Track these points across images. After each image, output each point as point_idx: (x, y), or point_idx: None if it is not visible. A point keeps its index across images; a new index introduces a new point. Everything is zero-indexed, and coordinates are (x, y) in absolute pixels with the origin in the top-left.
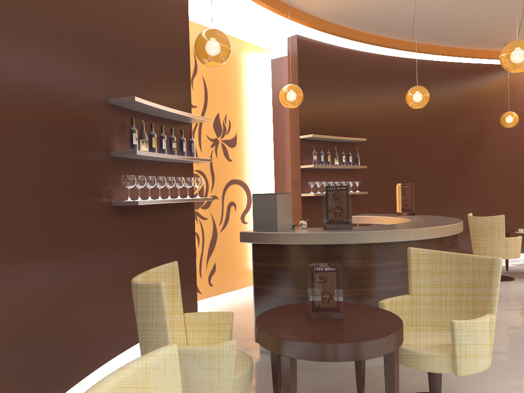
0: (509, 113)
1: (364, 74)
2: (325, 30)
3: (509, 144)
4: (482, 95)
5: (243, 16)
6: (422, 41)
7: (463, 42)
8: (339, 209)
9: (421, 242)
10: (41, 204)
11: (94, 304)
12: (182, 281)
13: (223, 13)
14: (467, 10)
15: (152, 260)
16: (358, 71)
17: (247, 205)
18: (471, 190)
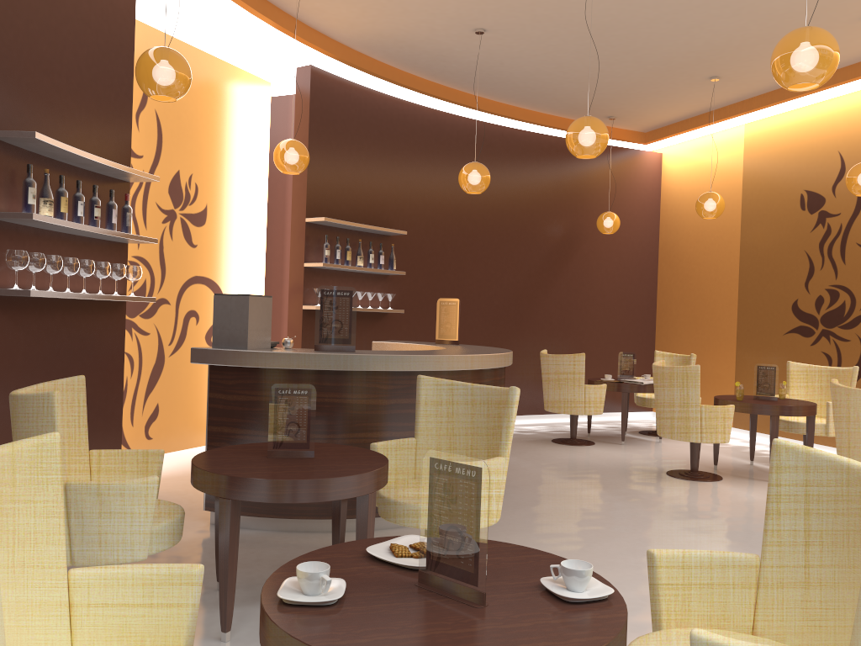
0: (609, 215)
1: (411, 136)
2: (355, 64)
3: (610, 258)
4: (578, 185)
5: (228, 26)
6: (497, 98)
7: (553, 107)
8: (338, 322)
9: (448, 374)
10: None
11: None
12: (98, 423)
13: (195, 17)
14: (553, 64)
15: None
16: (403, 131)
17: None
18: (554, 319)
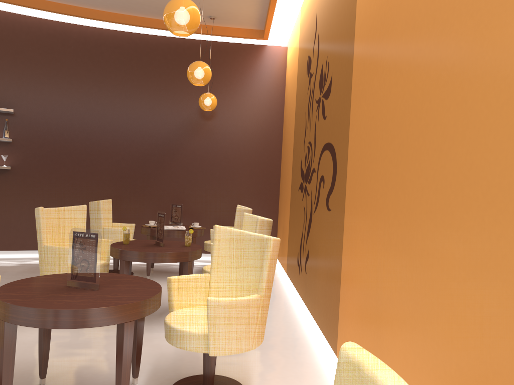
0: (203, 95)
1: (35, 42)
2: None
3: (235, 132)
4: None
5: None
6: (107, 9)
7: (157, 13)
8: None
9: None
10: None
11: None
12: None
13: None
14: None
15: None
16: (27, 38)
17: None
18: (180, 179)
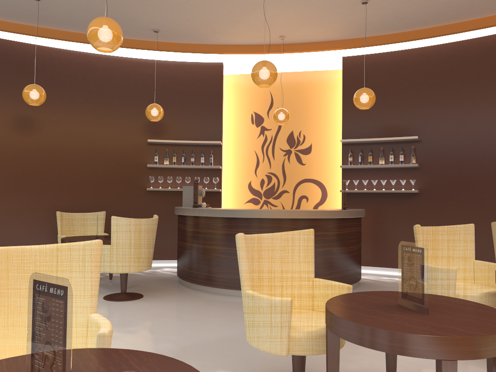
0: None
1: (435, 68)
2: (360, 46)
3: None
4: None
5: (292, 59)
6: None
7: None
8: (196, 195)
9: (213, 219)
10: (94, 187)
11: None
12: None
13: (279, 62)
14: None
15: None
16: (428, 67)
17: (321, 199)
18: None
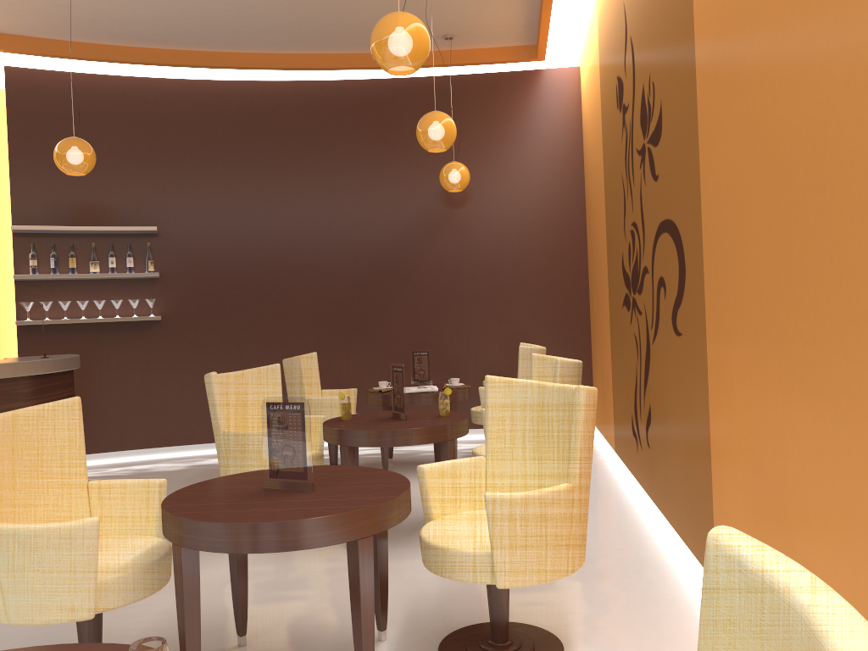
0: (446, 166)
1: (179, 117)
2: (45, 54)
3: (504, 222)
4: None
5: None
6: (281, 49)
7: (360, 43)
8: None
9: None
10: None
11: None
12: None
13: None
14: None
15: None
16: (166, 113)
17: None
18: (422, 310)
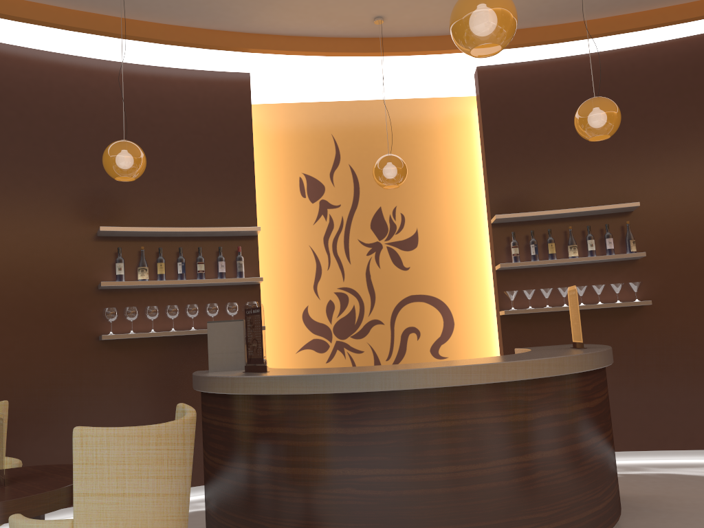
0: None
1: (647, 84)
2: (517, 44)
3: None
4: None
5: (380, 73)
6: None
7: None
8: (255, 341)
9: (333, 398)
10: None
11: (61, 440)
12: None
13: (352, 79)
14: None
15: (176, 401)
16: (633, 82)
17: (444, 331)
18: None
